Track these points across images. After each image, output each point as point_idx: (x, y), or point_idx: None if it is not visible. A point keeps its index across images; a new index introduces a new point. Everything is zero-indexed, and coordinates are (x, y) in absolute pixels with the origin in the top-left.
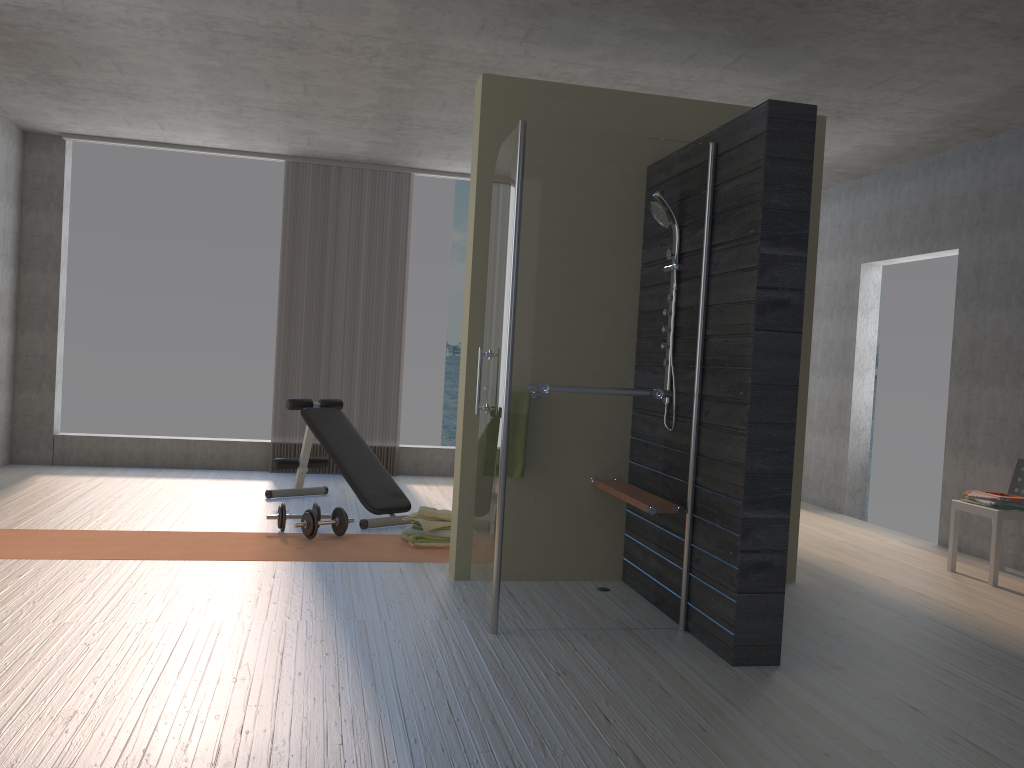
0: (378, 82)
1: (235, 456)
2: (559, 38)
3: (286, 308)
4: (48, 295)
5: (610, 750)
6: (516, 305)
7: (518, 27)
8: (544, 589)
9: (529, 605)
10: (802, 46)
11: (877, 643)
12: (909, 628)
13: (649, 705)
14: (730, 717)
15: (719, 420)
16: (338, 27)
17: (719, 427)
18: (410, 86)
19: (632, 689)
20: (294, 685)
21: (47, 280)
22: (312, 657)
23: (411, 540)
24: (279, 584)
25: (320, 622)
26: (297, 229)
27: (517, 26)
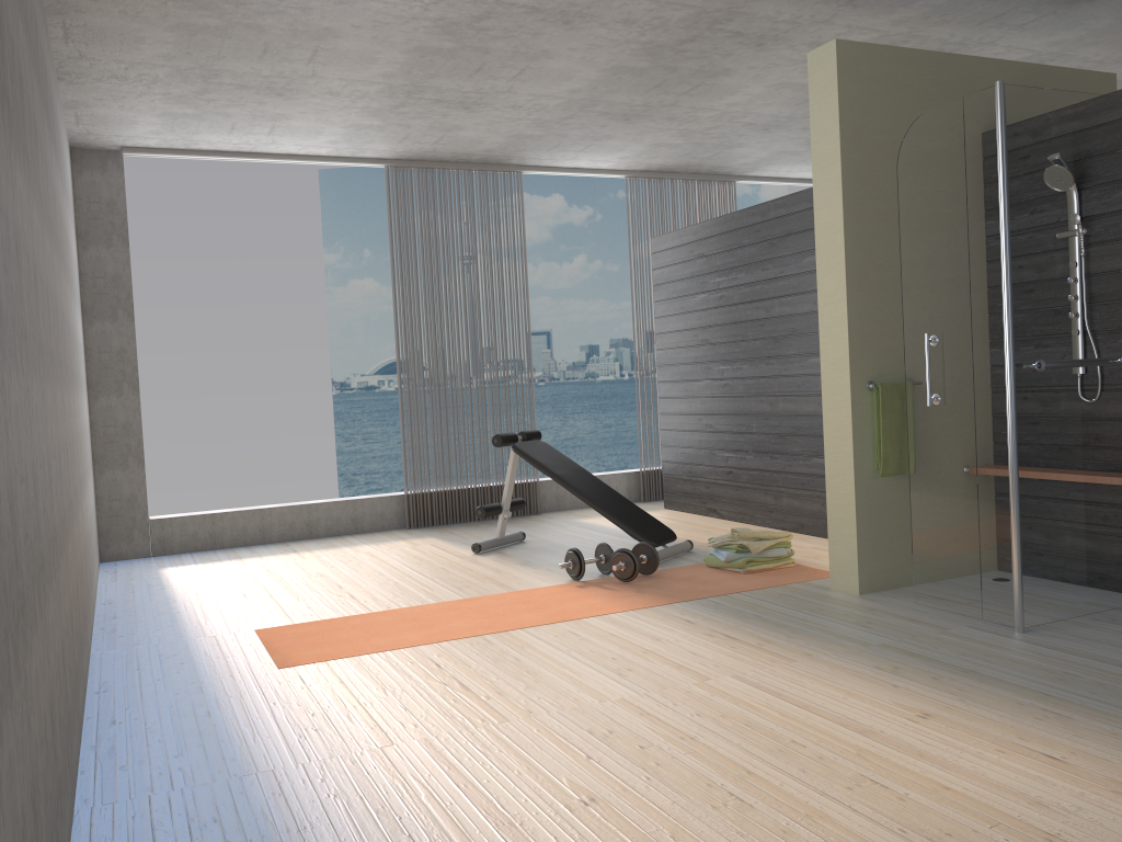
0: (617, 60)
1: (364, 516)
2: None
3: (404, 337)
4: (123, 349)
5: None
6: (1012, 280)
7: None
8: (1057, 578)
9: (1047, 597)
10: (1119, 1)
11: None
12: None
13: None
14: None
15: None
16: None
17: None
18: (648, 64)
19: None
20: (983, 709)
21: (119, 331)
22: (929, 683)
23: (741, 565)
24: (714, 627)
25: (848, 652)
26: (406, 244)
27: None
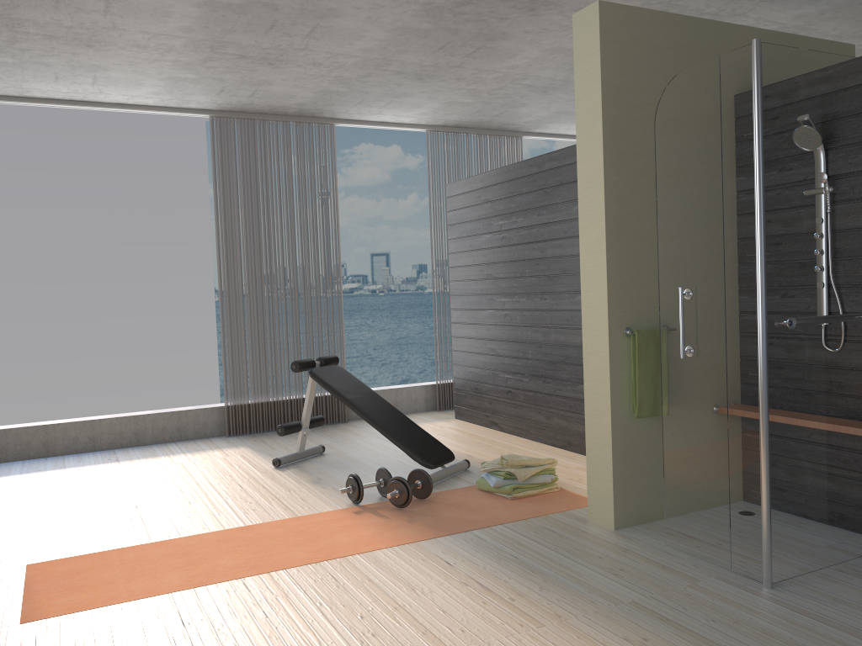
0: (401, 21)
1: (187, 425)
2: None
3: (226, 268)
4: None
5: None
6: (766, 238)
7: None
8: (804, 532)
9: (794, 551)
10: None
11: None
12: None
13: None
14: None
15: None
16: None
17: None
18: (431, 25)
19: None
20: None
21: None
22: None
23: (508, 492)
24: (470, 571)
25: (597, 613)
26: (229, 186)
27: None
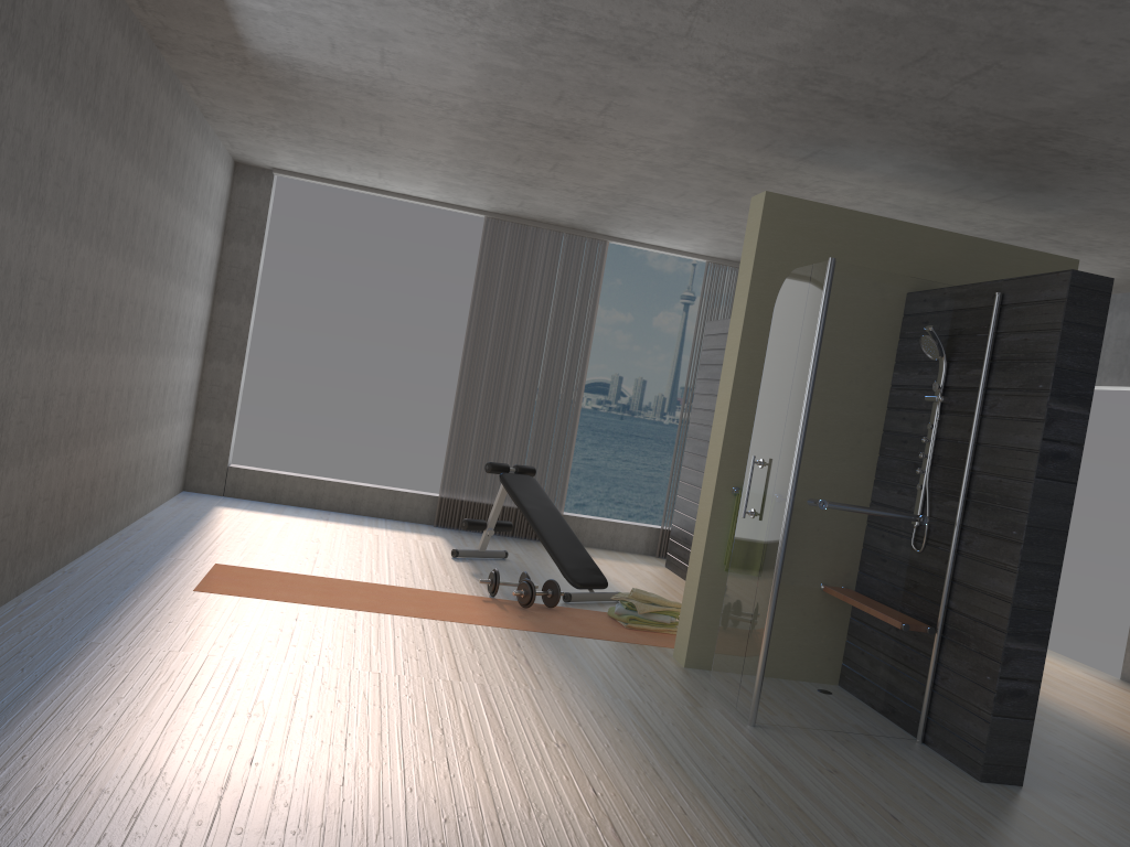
0: (631, 170)
1: (401, 506)
2: (836, 162)
3: (469, 364)
4: (239, 327)
5: (912, 846)
6: (807, 426)
7: (802, 150)
8: (801, 690)
9: (786, 703)
10: (1070, 196)
11: (1101, 775)
12: (1125, 763)
13: (925, 810)
14: (1000, 829)
15: (983, 552)
16: (626, 129)
17: (983, 559)
18: (660, 177)
19: (903, 793)
20: (610, 755)
21: (240, 312)
22: (608, 730)
23: (624, 620)
24: (529, 653)
25: (591, 697)
26: (489, 286)
27: (802, 149)
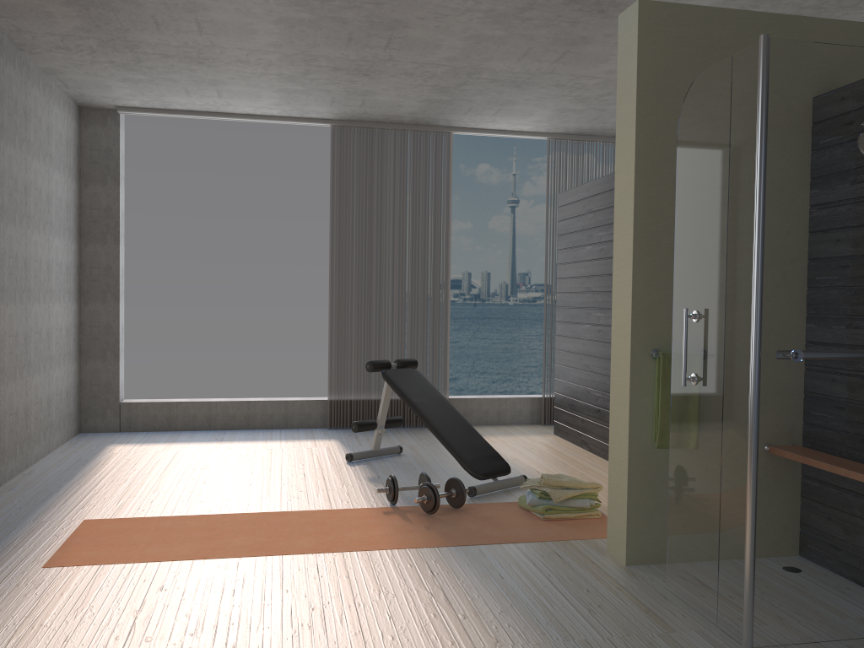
0: (471, 29)
1: (293, 415)
2: None
3: (337, 269)
4: (109, 266)
5: None
6: (764, 258)
7: None
8: (803, 595)
9: (787, 616)
10: None
11: None
12: None
13: None
14: None
15: None
16: None
17: None
18: (503, 32)
19: None
20: None
21: (107, 251)
22: None
23: (540, 512)
24: (446, 584)
25: (538, 645)
26: (345, 191)
27: None
